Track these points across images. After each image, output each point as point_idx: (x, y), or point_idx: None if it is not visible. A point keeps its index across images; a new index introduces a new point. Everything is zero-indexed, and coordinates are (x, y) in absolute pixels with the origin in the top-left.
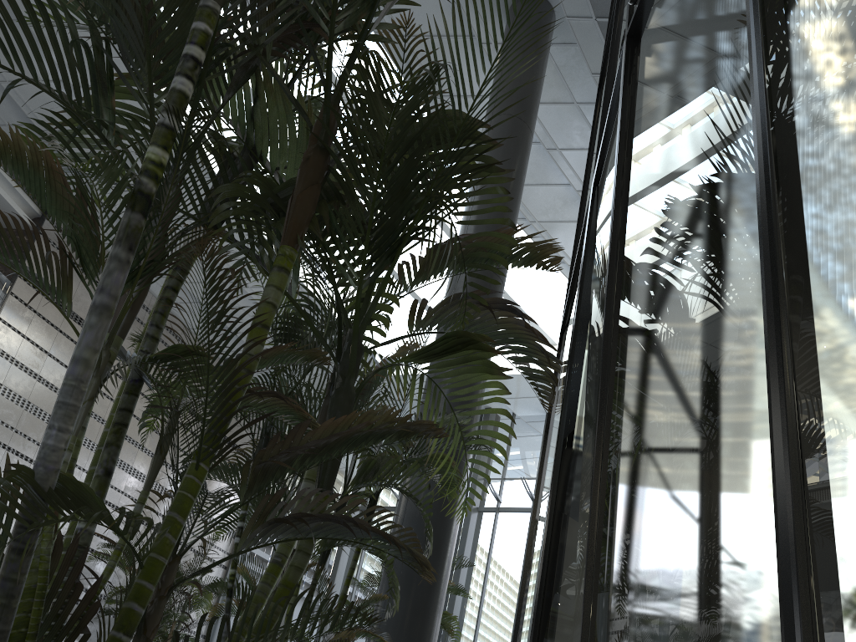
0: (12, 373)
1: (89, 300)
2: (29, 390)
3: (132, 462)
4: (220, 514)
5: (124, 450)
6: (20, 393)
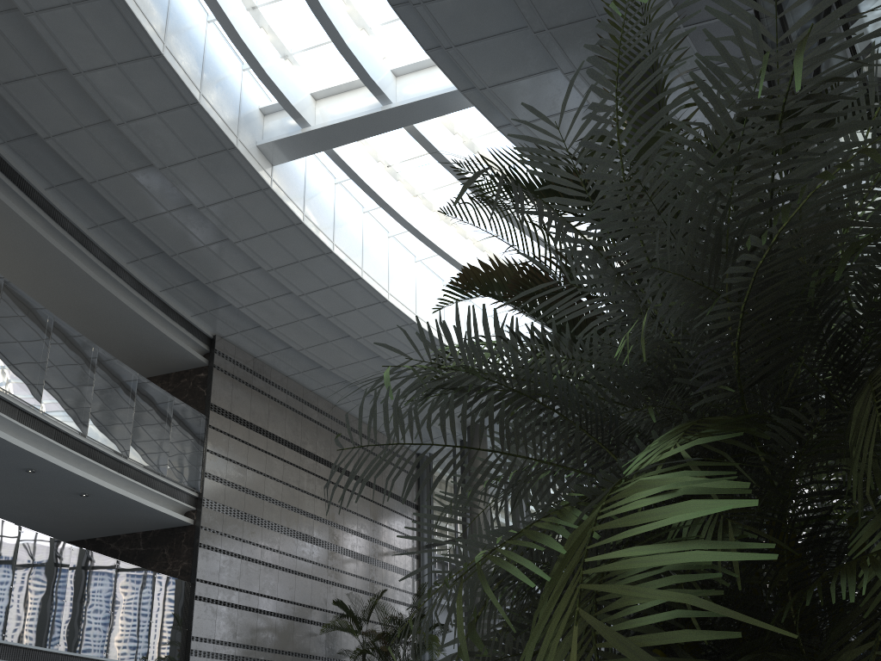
0: (228, 492)
1: (261, 410)
2: (243, 503)
3: (327, 538)
4: (401, 561)
5: (319, 530)
6: (237, 507)
